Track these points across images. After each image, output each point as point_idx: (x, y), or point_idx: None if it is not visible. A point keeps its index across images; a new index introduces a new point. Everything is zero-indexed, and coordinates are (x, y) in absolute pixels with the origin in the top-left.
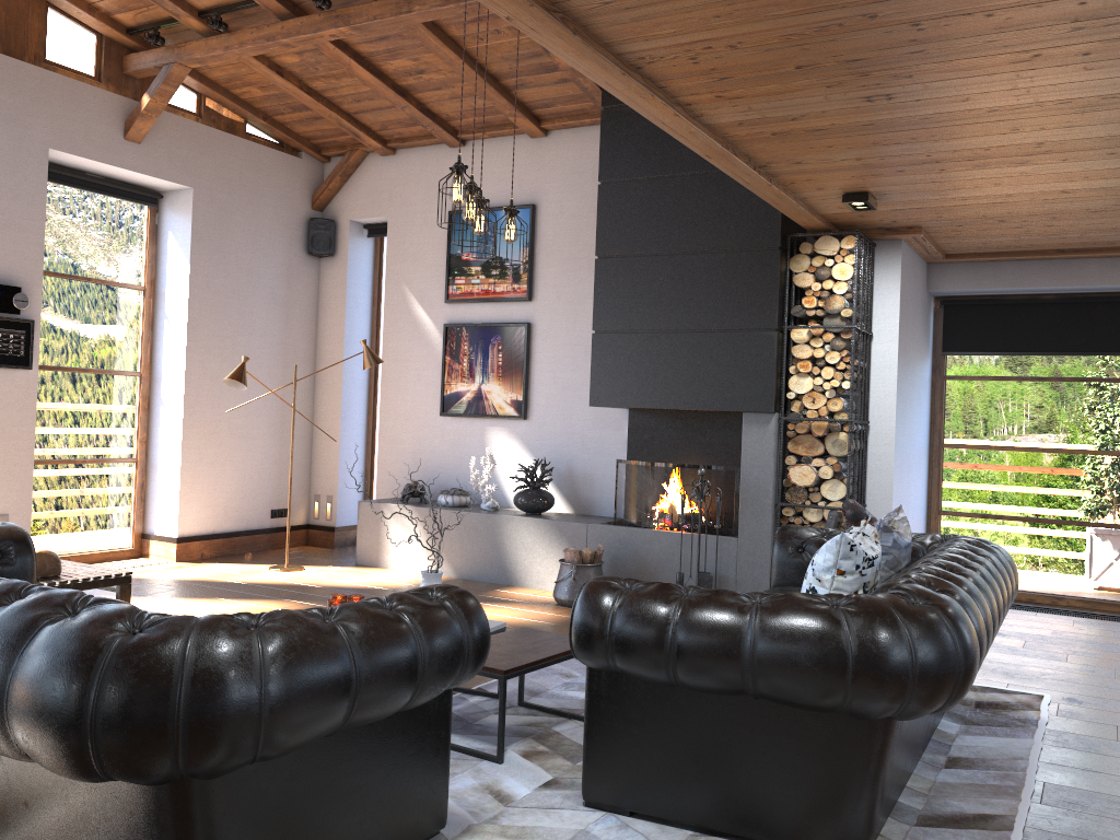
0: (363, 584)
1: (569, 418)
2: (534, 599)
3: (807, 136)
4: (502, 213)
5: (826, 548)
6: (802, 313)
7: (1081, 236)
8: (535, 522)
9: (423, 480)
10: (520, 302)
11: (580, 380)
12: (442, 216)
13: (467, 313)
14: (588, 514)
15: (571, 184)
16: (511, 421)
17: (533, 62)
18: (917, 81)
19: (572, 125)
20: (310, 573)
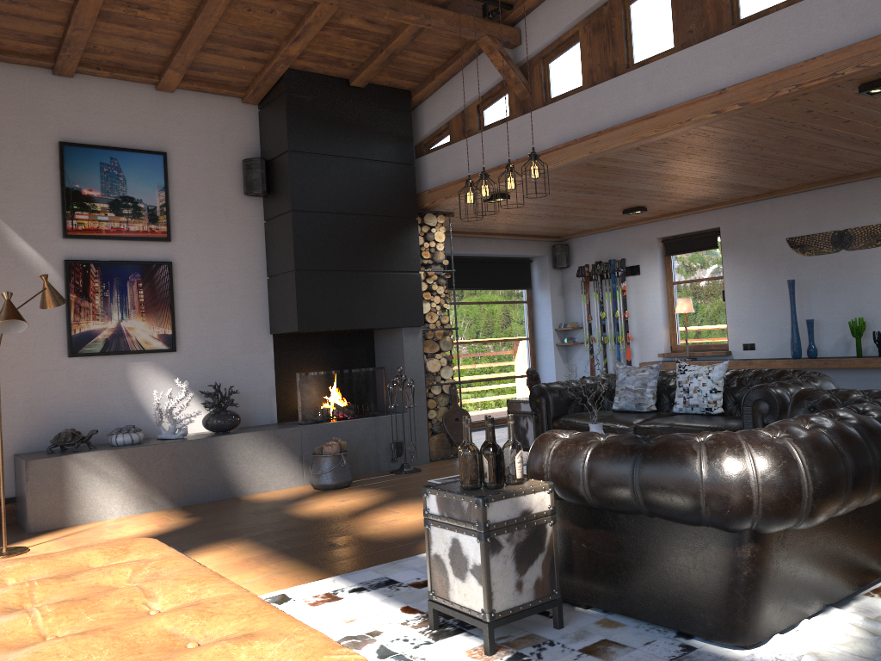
0: (155, 529)
1: (219, 346)
2: (302, 494)
3: (592, 168)
4: (130, 155)
5: (719, 369)
6: (421, 261)
7: (483, 225)
8: (254, 435)
9: (47, 429)
10: (156, 242)
11: (226, 312)
12: (46, 144)
13: (92, 250)
14: (246, 426)
15: (201, 141)
16: (157, 355)
17: (255, 40)
18: (685, 160)
19: (204, 90)
20: (54, 546)
